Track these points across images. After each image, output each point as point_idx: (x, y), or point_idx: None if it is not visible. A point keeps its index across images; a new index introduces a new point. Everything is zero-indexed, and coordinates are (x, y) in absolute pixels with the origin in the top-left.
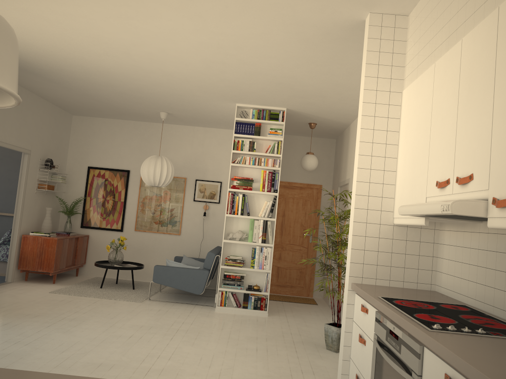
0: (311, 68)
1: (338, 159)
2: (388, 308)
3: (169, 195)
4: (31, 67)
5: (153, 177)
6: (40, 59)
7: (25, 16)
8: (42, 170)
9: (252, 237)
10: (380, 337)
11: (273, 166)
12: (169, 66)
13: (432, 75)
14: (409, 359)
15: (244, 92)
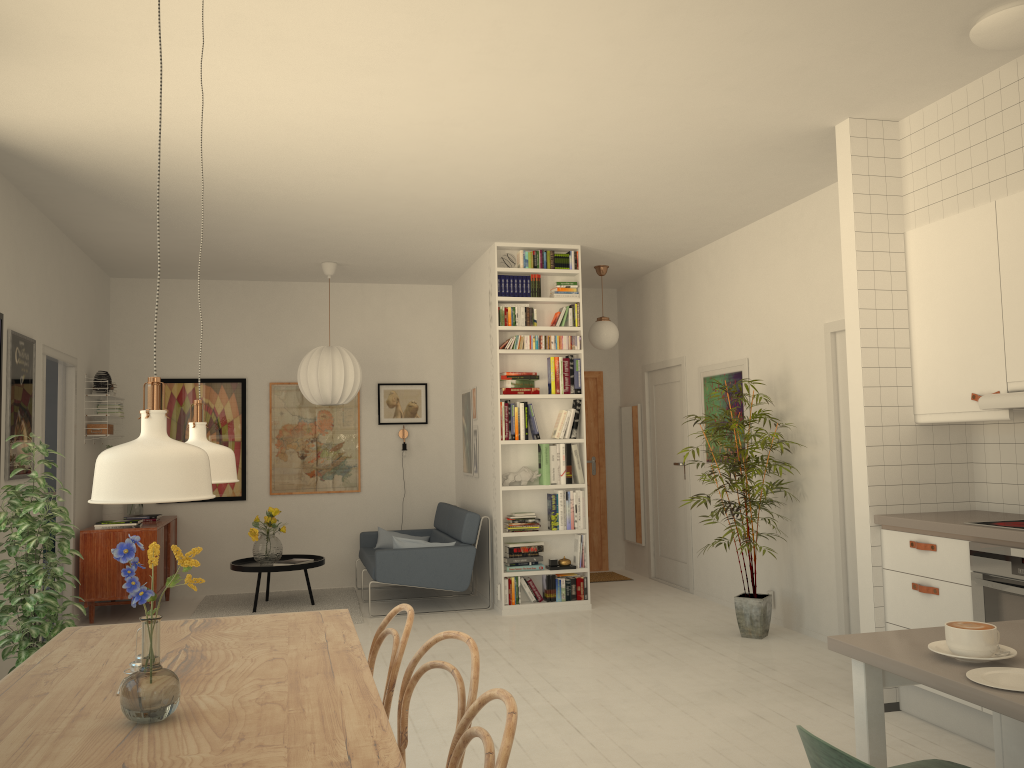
0: (687, 187)
1: (632, 324)
2: (1017, 531)
3: (330, 419)
4: (138, 199)
5: (331, 388)
6: (179, 186)
7: (250, 121)
8: (93, 395)
9: (549, 476)
10: (993, 573)
11: (571, 348)
12: (438, 190)
13: (990, 217)
14: None
15: (531, 224)
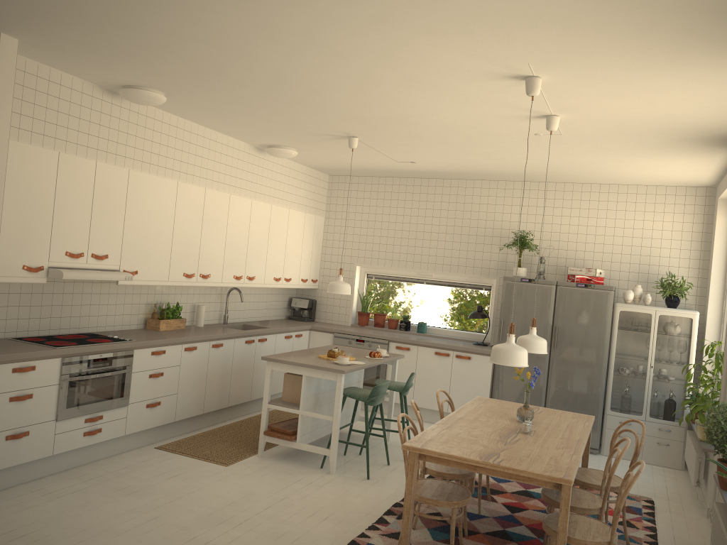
0: None
1: None
2: (96, 345)
3: None
4: None
5: None
6: None
7: None
8: None
9: None
10: (76, 372)
11: None
12: None
13: (54, 159)
14: (123, 362)
15: None
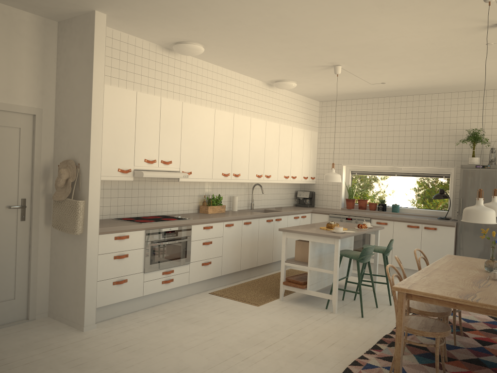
0: None
1: None
2: (167, 222)
3: None
4: None
5: None
6: None
7: None
8: None
9: None
10: (155, 240)
11: None
12: None
13: (134, 97)
14: (185, 233)
15: None
